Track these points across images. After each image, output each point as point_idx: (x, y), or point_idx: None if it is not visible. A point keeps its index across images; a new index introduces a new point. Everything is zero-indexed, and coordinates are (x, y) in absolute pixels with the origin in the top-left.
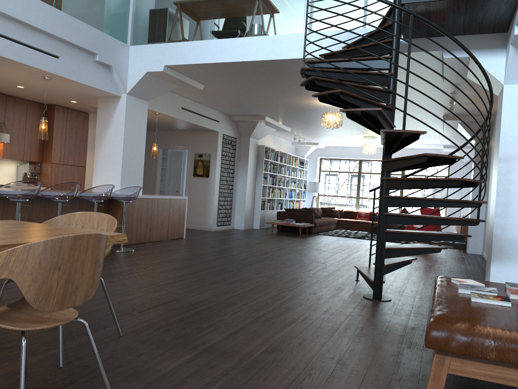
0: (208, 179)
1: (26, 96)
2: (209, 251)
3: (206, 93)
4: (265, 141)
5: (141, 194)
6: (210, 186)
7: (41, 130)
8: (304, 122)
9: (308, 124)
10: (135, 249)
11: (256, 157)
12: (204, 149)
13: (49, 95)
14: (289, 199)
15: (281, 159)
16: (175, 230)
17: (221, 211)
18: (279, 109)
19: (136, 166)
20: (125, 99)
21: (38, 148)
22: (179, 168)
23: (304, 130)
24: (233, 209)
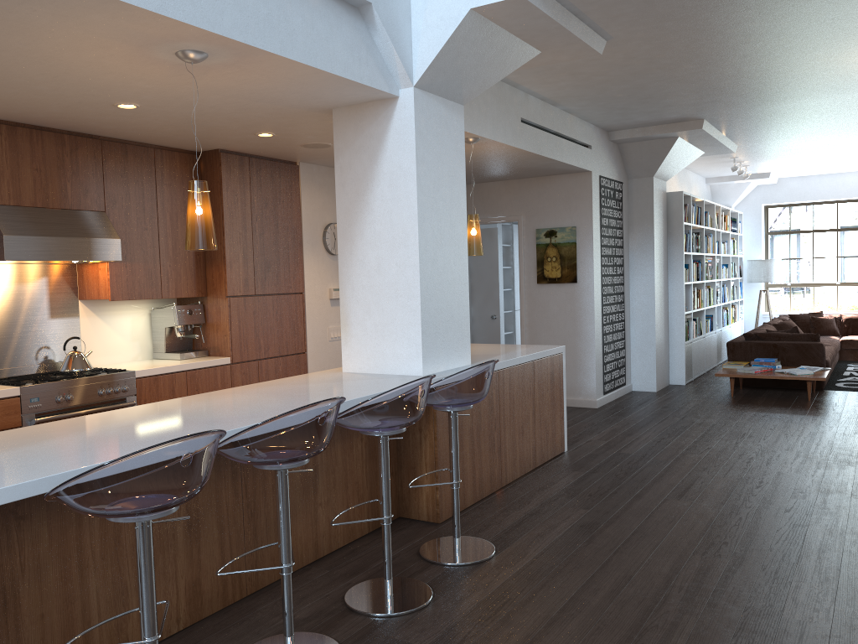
0: (574, 287)
1: (148, 137)
2: (700, 523)
3: (593, 69)
4: (667, 181)
5: (470, 364)
6: (582, 303)
7: (193, 224)
8: (794, 122)
9: (799, 127)
10: (491, 540)
11: (665, 222)
12: (559, 218)
13: (205, 125)
14: (721, 304)
15: (705, 218)
16: (548, 437)
17: (608, 358)
18: (763, 91)
19: (453, 290)
20: (410, 101)
21: (192, 263)
22: (491, 265)
23: (769, 145)
24: (627, 347)
